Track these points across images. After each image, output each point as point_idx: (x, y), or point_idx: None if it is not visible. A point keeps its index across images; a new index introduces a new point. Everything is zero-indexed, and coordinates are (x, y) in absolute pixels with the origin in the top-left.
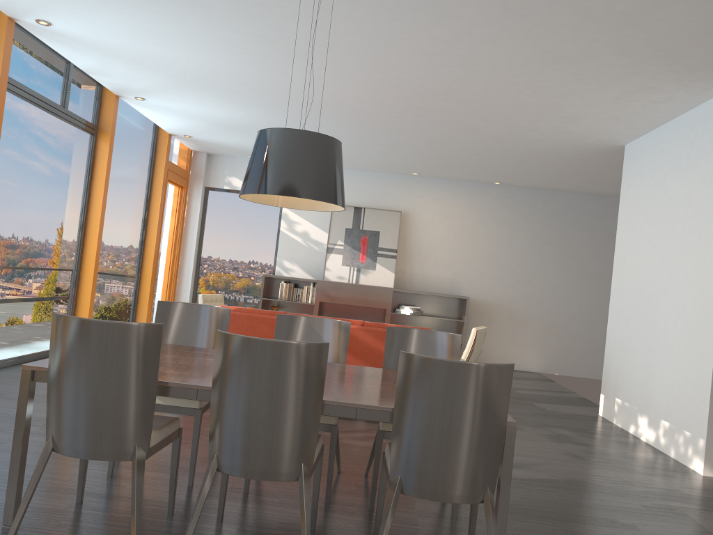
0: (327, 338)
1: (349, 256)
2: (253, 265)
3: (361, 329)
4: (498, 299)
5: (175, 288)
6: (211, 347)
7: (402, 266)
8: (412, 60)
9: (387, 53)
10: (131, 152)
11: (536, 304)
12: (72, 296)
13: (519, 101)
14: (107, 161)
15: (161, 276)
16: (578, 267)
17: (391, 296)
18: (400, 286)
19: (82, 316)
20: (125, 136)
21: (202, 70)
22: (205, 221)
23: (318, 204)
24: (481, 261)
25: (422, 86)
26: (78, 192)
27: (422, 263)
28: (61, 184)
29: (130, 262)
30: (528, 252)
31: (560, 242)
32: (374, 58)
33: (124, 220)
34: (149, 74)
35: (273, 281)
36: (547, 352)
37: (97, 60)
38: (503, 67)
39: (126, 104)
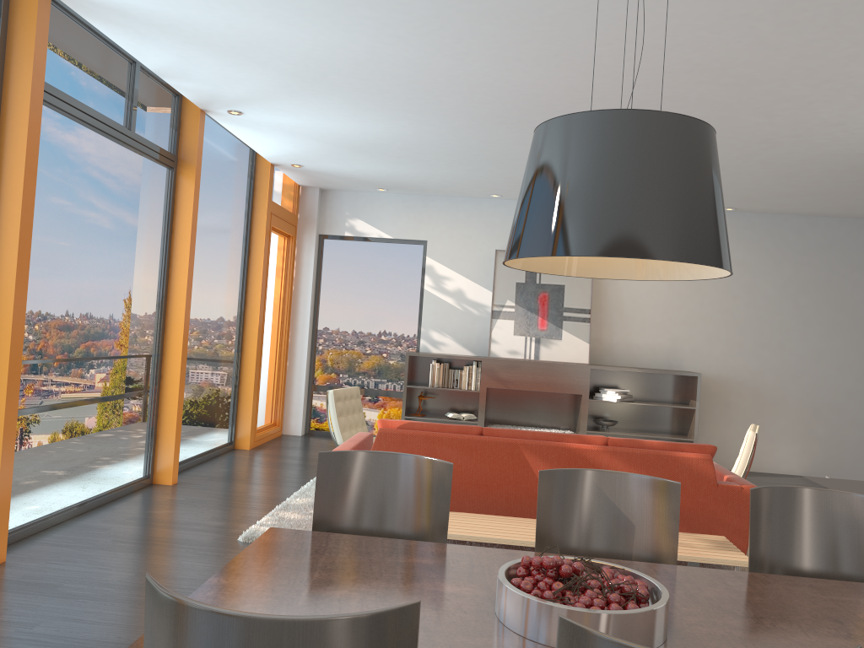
0: (630, 511)
1: (523, 321)
2: (388, 338)
3: (606, 451)
4: (737, 373)
5: (285, 374)
6: (417, 533)
7: (596, 332)
8: (692, 11)
9: (652, 2)
10: (222, 191)
11: (792, 379)
12: (151, 403)
13: (842, 75)
14: (193, 206)
15: (267, 361)
16: (852, 323)
17: (588, 376)
18: (595, 360)
19: (167, 431)
20: (214, 170)
21: (335, 57)
22: (320, 282)
23: (640, 266)
24: (710, 321)
25: (687, 60)
26: (154, 253)
27: (625, 327)
28: (130, 243)
29: (227, 346)
30: (778, 305)
31: (824, 288)
32: (625, 12)
33: (217, 288)
34: (252, 71)
35: (419, 360)
36: (812, 446)
37: (176, 53)
38: (852, 11)
39: (213, 124)
